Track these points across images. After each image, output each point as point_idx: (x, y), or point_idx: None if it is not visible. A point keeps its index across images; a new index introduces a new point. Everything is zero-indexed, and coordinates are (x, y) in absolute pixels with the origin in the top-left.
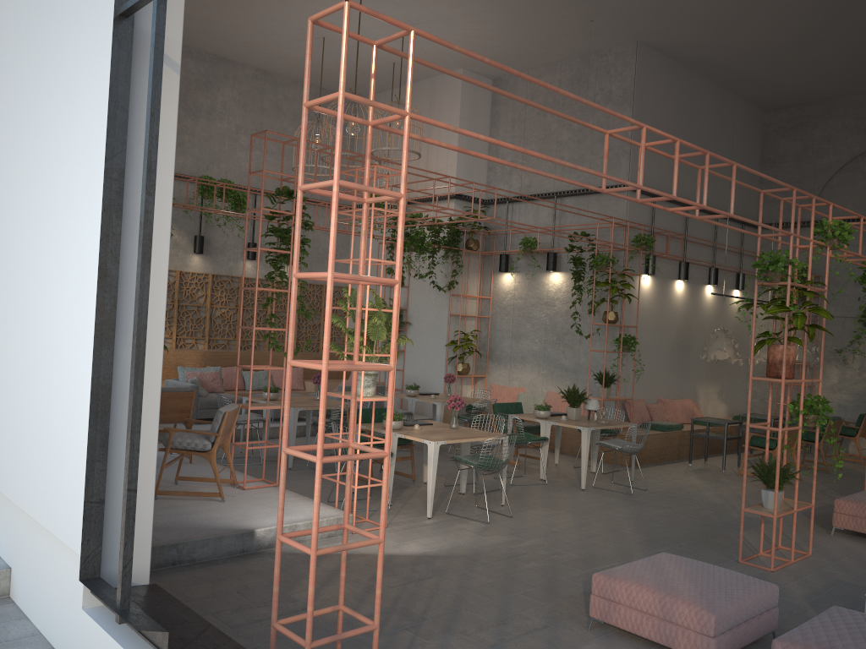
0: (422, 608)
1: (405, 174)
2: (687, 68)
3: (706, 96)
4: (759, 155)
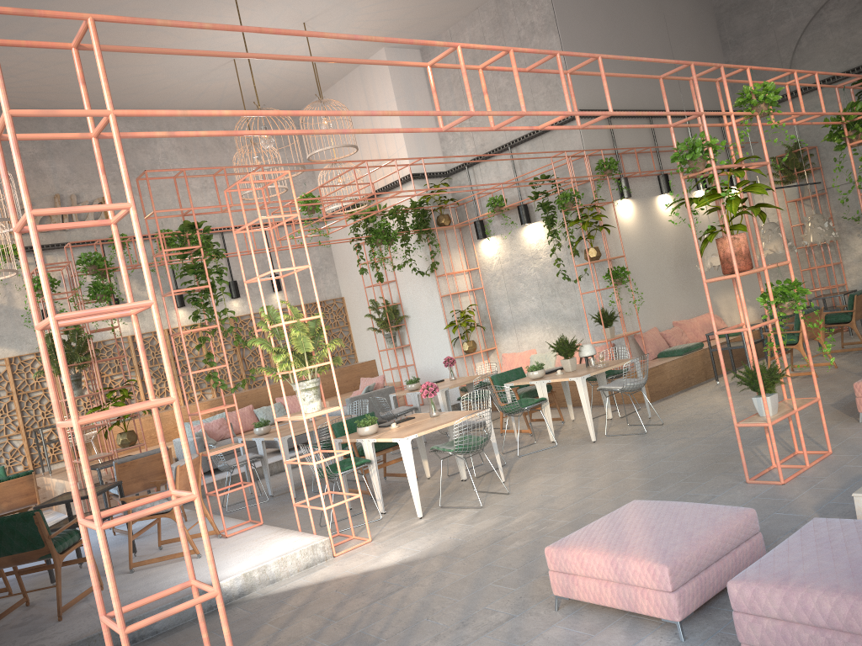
0: (380, 629)
1: (127, 180)
2: None
3: None
4: (717, 40)
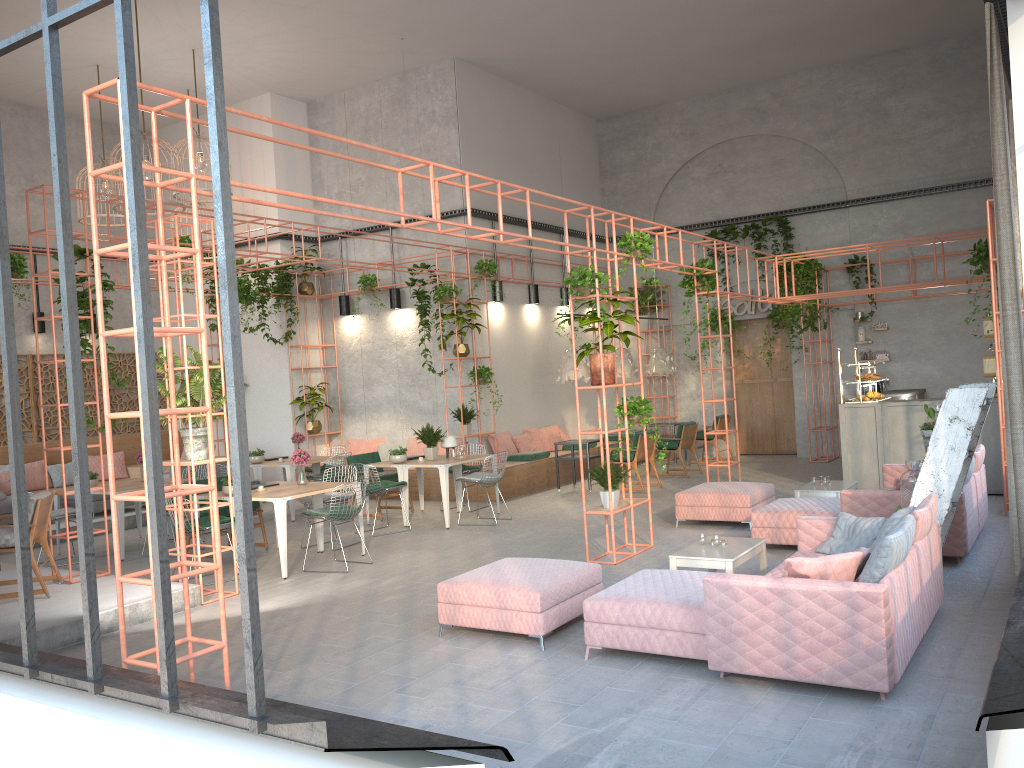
0: (279, 650)
1: (198, 231)
2: (511, 83)
3: (535, 110)
4: (597, 167)
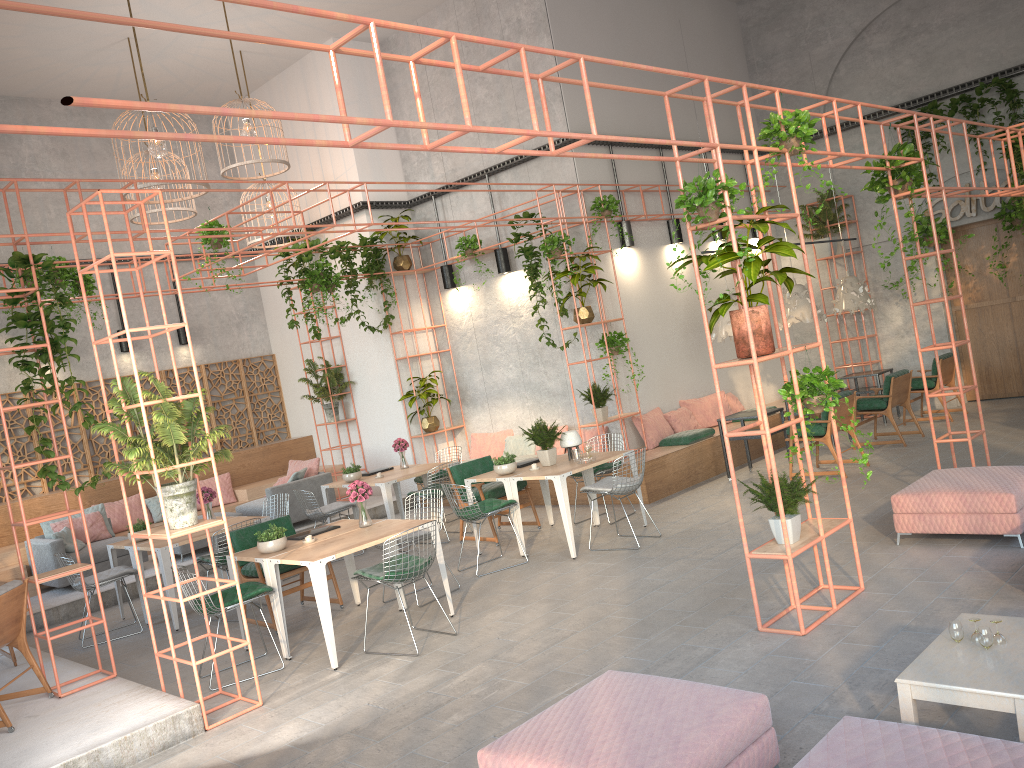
0: None
1: None
2: None
3: None
4: (743, 61)
